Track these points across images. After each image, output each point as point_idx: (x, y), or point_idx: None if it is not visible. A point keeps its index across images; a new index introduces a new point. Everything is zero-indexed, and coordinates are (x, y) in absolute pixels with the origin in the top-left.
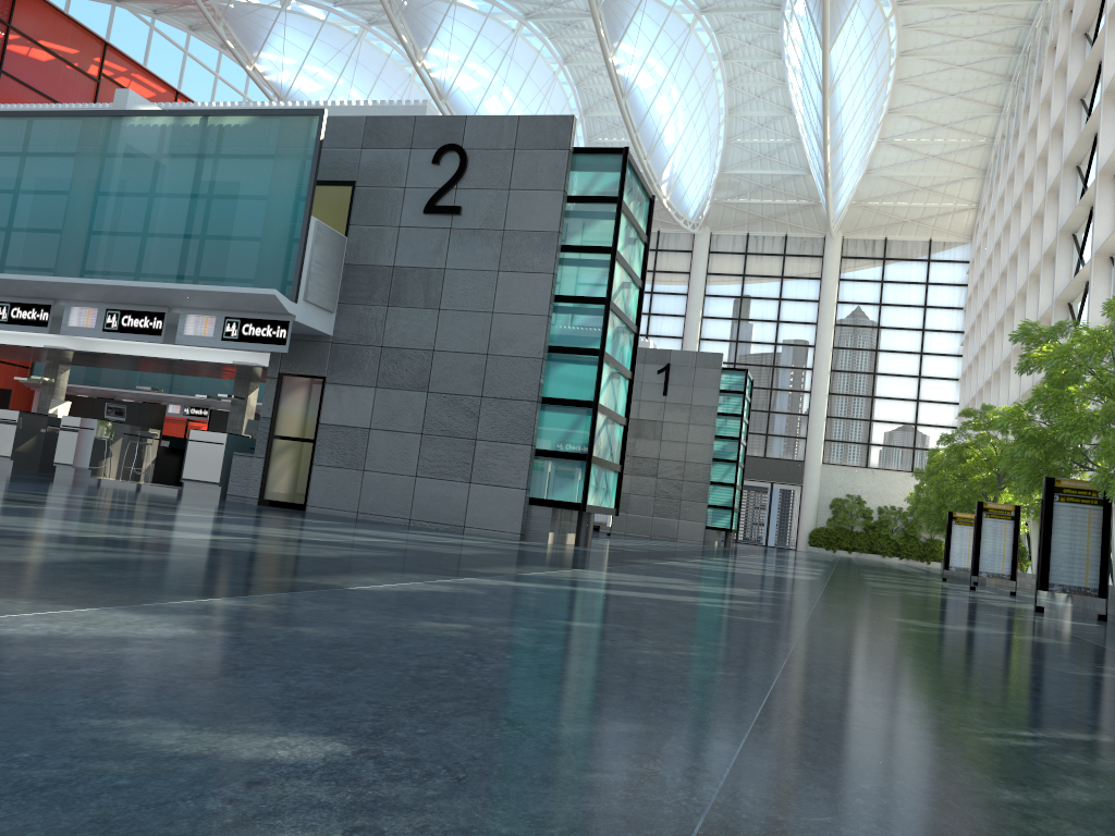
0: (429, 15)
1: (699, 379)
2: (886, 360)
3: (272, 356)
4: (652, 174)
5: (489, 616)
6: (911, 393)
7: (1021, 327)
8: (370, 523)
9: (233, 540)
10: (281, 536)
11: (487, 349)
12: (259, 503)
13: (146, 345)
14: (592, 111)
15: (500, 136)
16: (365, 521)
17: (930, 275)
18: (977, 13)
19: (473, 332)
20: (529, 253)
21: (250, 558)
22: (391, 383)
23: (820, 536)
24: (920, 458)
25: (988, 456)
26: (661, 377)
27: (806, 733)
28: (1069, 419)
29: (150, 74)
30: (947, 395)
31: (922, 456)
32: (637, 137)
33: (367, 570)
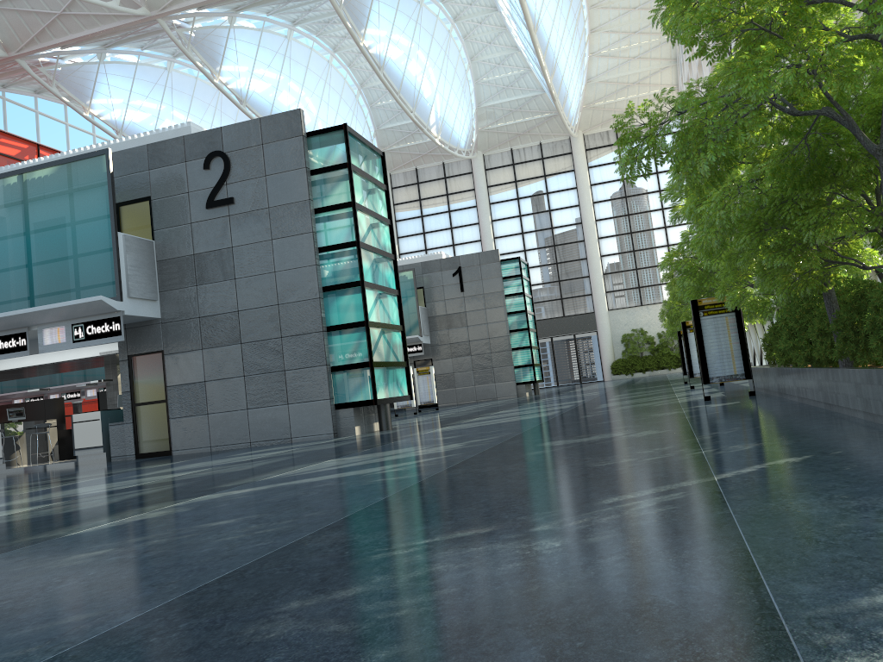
0: (215, 41)
1: (485, 273)
2: (638, 221)
3: (120, 344)
4: (421, 122)
5: (148, 535)
6: (662, 241)
7: (666, 189)
8: (216, 453)
9: (41, 508)
10: (98, 491)
11: (277, 301)
12: (137, 457)
13: (34, 355)
14: (367, 83)
15: (249, 137)
16: (212, 453)
17: None
18: None
19: (264, 290)
20: (291, 220)
21: (24, 525)
22: (213, 343)
23: (619, 365)
24: None
25: None
26: (456, 278)
27: (225, 587)
28: None
29: (12, 136)
30: None
31: None
32: (400, 97)
33: (116, 511)
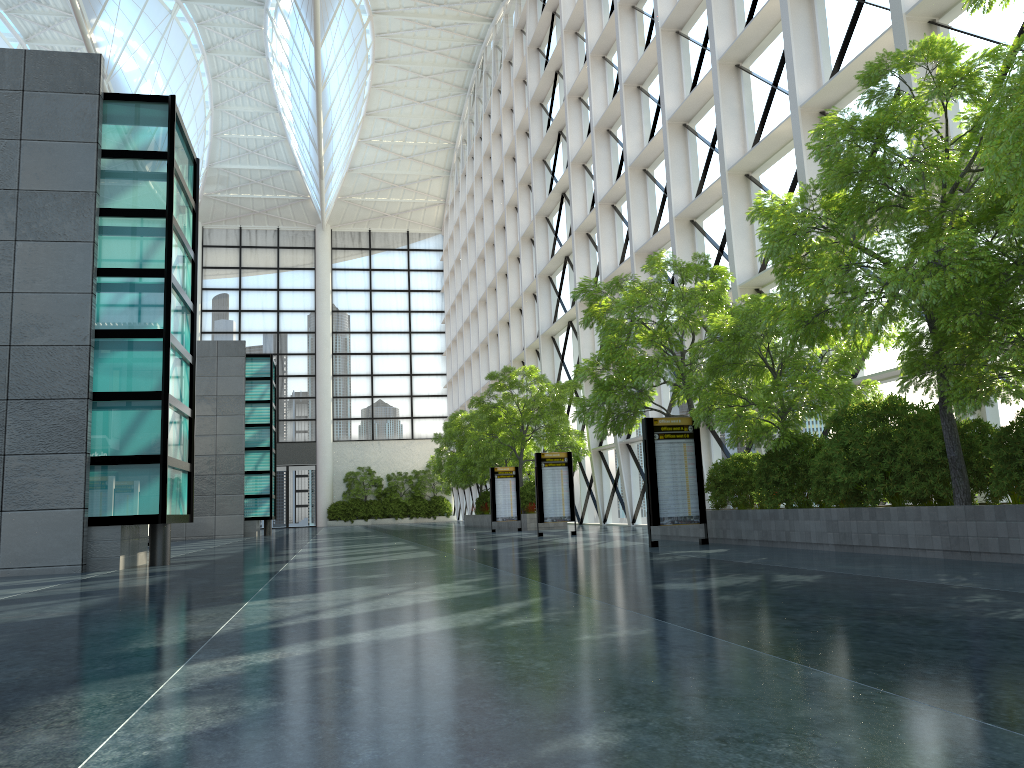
0: None
1: (223, 368)
2: (381, 341)
3: None
4: None
5: None
6: (405, 368)
7: (581, 284)
8: None
9: None
10: None
11: (9, 340)
12: None
13: None
14: None
15: (1, 74)
16: None
17: (411, 263)
18: (440, 28)
19: None
20: (58, 217)
21: None
22: None
23: (338, 509)
24: (418, 426)
25: (511, 413)
26: None
27: None
28: (641, 364)
29: None
30: (435, 368)
31: (420, 424)
32: None
33: None
